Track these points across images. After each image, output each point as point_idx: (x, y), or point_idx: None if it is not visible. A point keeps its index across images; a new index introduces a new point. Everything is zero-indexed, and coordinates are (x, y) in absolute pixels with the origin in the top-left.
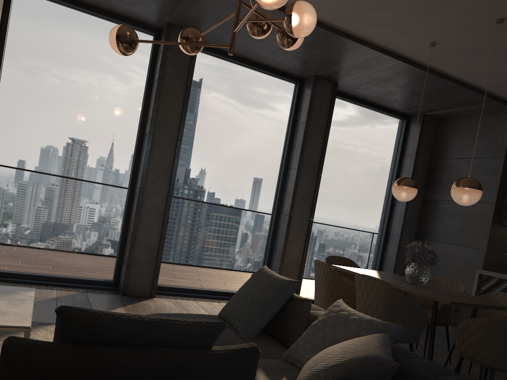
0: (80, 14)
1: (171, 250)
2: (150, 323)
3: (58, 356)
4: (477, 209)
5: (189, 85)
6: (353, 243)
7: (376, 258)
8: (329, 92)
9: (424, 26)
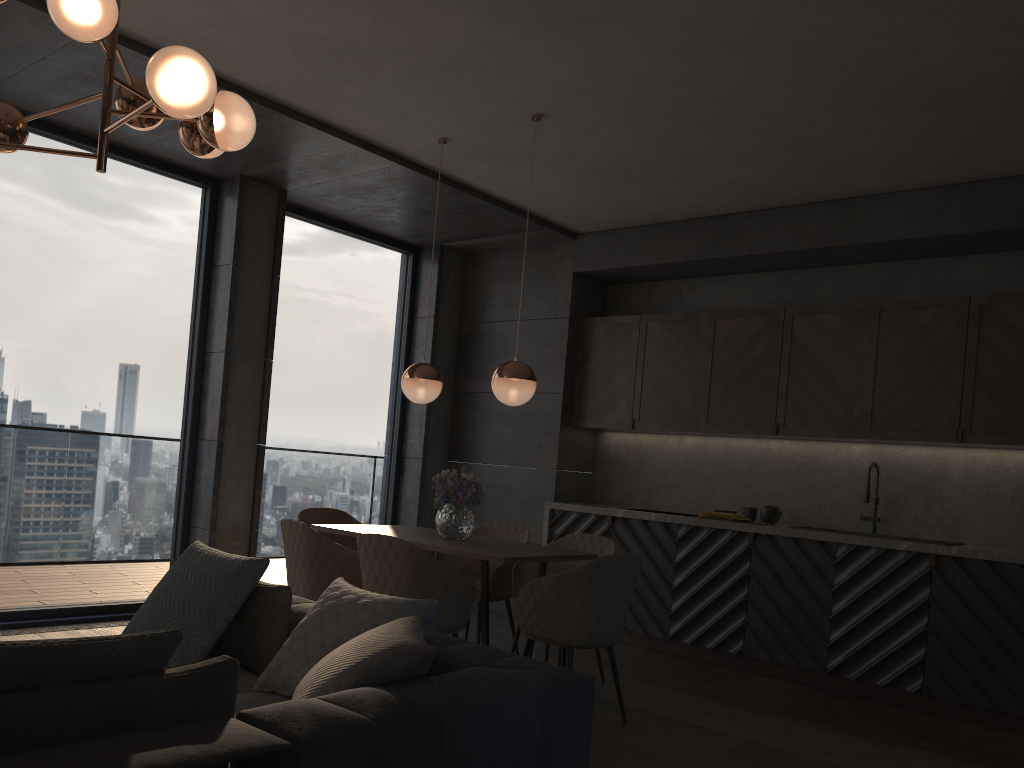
0: None
1: None
2: (64, 648)
3: None
4: (537, 404)
5: None
6: (343, 480)
7: (386, 503)
8: (273, 207)
9: (427, 114)
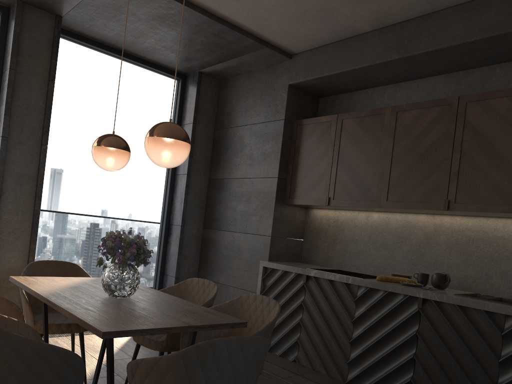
0: None
1: None
2: None
3: None
4: (260, 186)
5: None
6: None
7: (157, 257)
8: (50, 28)
9: None
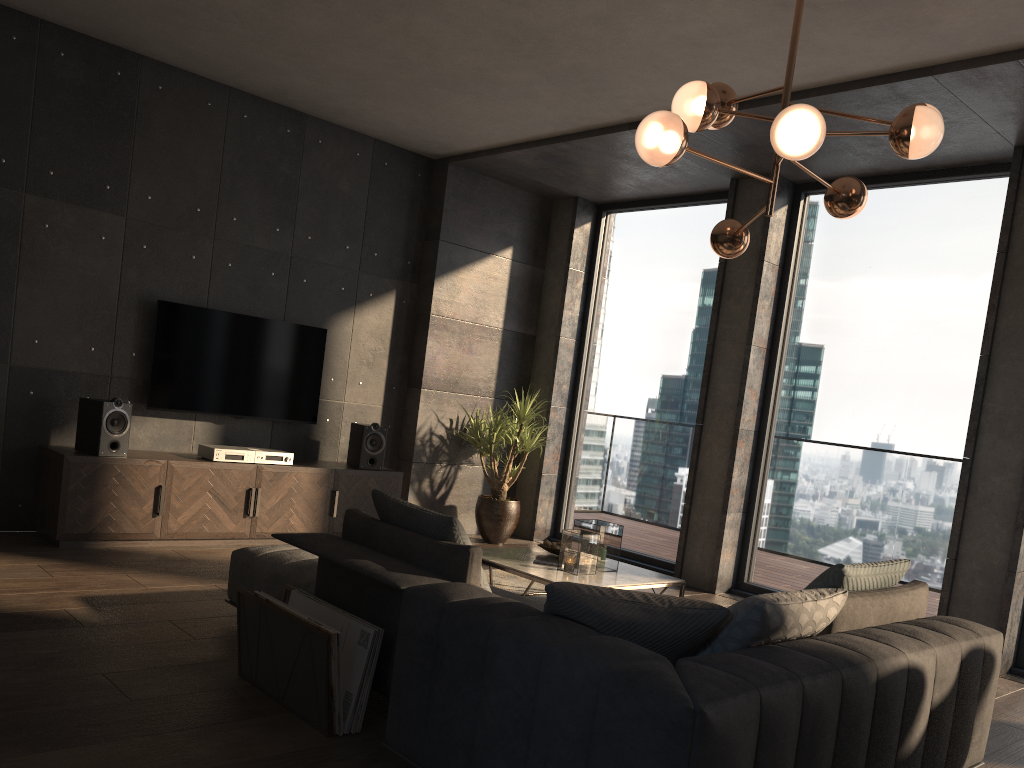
0: (888, 192)
1: None
2: (411, 510)
3: (358, 521)
4: None
5: None
6: None
7: None
8: None
9: None
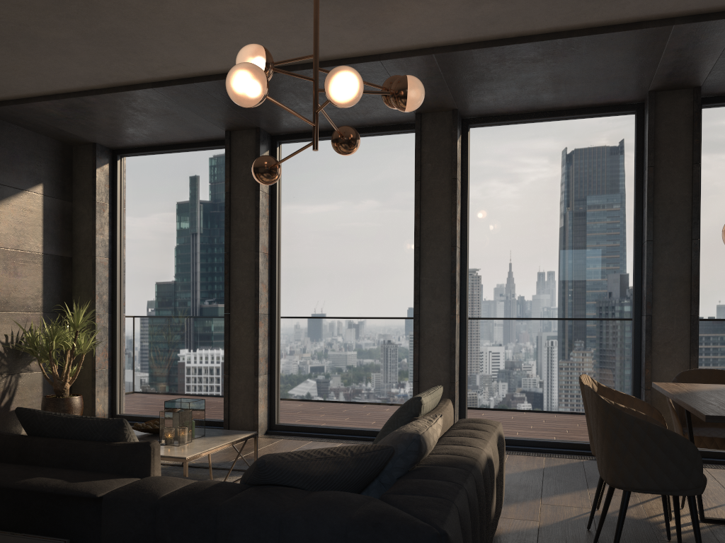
0: None
1: (479, 388)
2: (70, 419)
3: (7, 441)
4: None
5: (454, 175)
6: None
7: None
8: (687, 106)
9: None
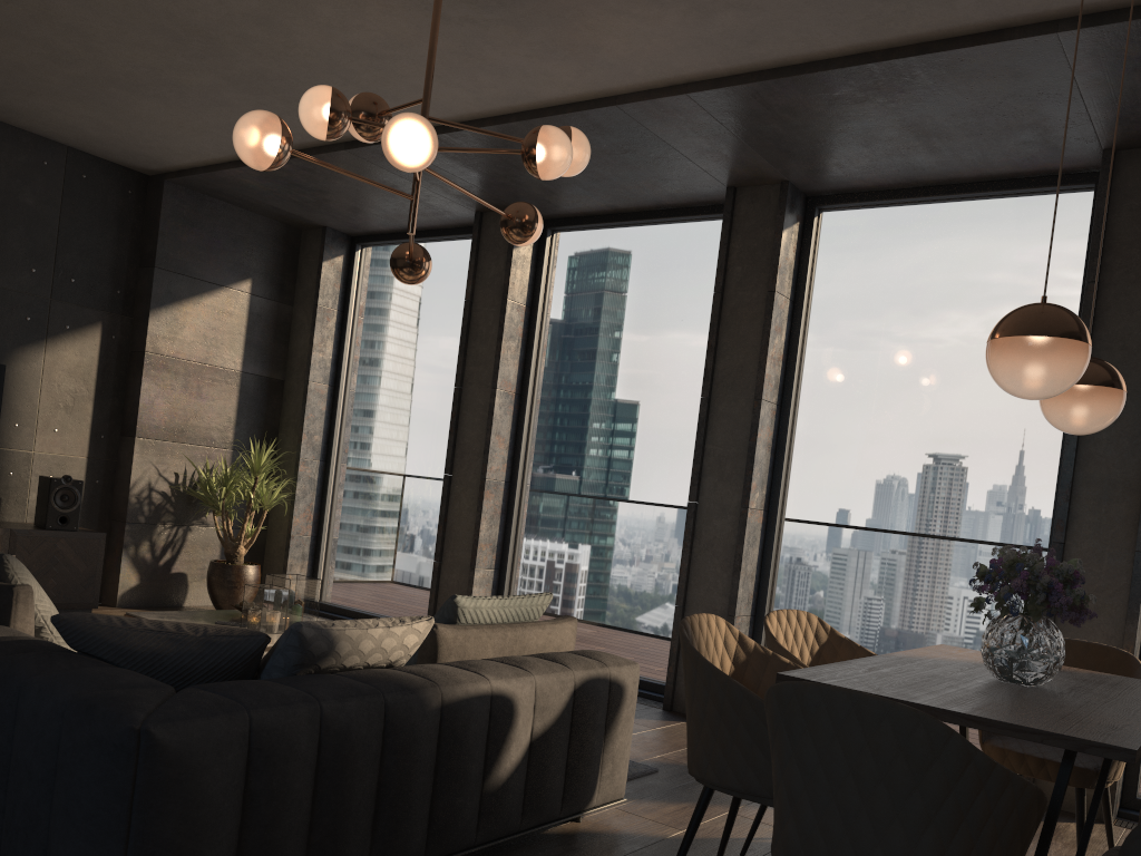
0: (627, 231)
1: None
2: None
3: None
4: None
5: (771, 286)
6: None
7: None
8: None
9: None
